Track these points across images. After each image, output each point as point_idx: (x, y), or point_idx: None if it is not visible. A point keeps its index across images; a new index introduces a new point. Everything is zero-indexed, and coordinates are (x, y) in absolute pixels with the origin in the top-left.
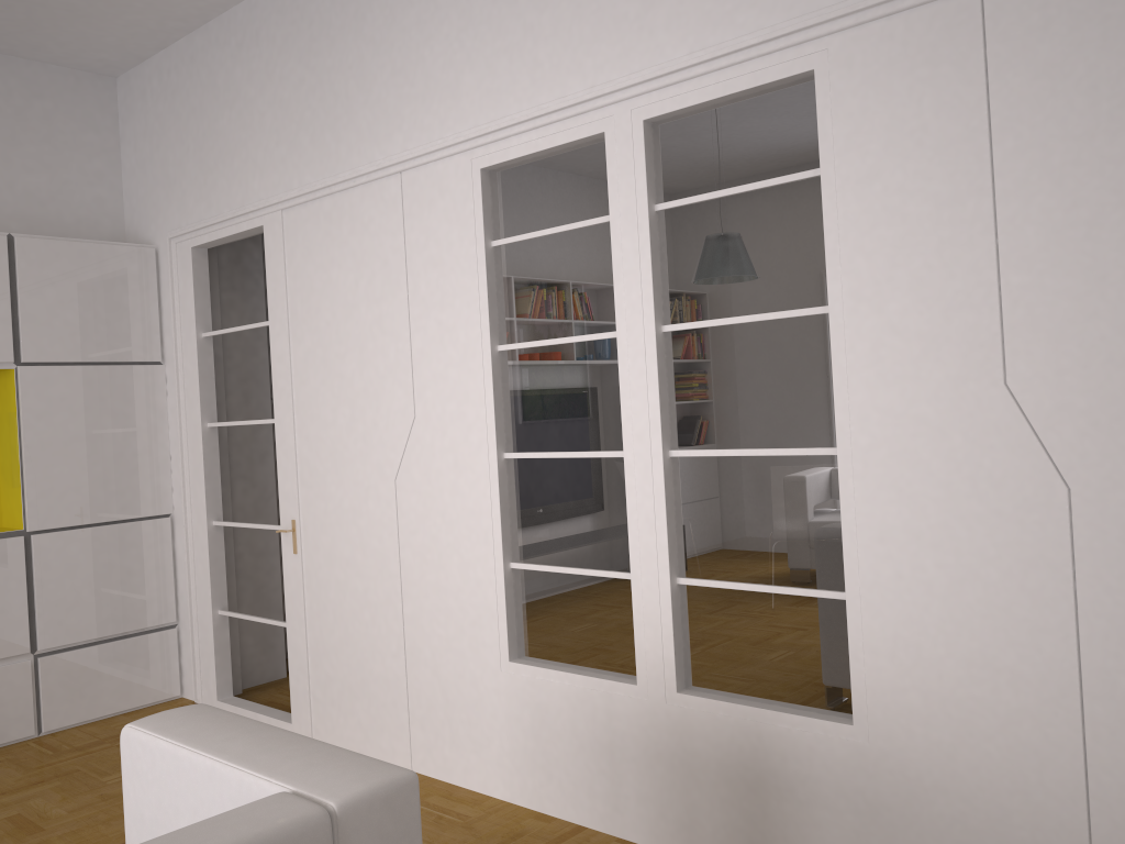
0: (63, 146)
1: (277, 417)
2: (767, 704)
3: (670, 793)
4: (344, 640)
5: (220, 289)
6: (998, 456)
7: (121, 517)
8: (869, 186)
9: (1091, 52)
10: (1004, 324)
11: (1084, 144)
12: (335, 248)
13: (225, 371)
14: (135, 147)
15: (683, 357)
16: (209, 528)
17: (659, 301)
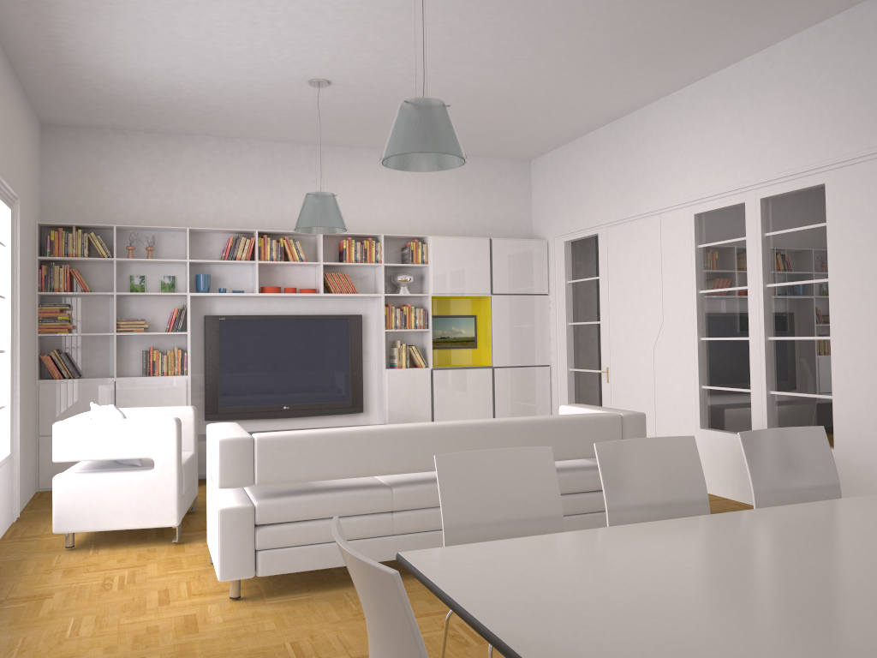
0: (508, 195)
1: (601, 320)
2: None
3: None
4: None
5: (575, 259)
6: None
7: (529, 364)
8: (843, 231)
9: None
10: None
11: None
12: (630, 245)
13: (576, 299)
14: (538, 193)
15: (774, 298)
16: (567, 371)
17: (765, 274)
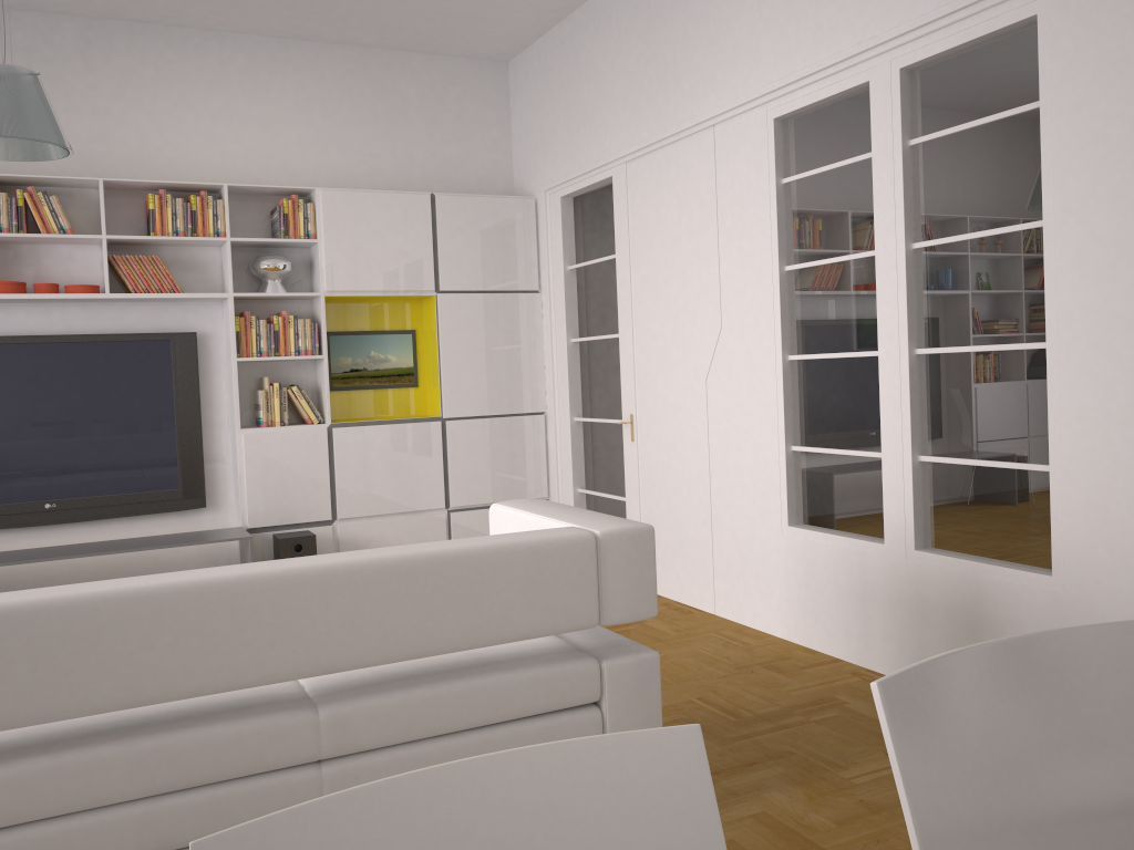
0: (469, 122)
1: (620, 331)
2: (987, 561)
3: (907, 633)
4: (667, 510)
5: (583, 231)
6: None
7: (508, 411)
8: (1079, 113)
9: None
10: None
11: None
12: (664, 192)
13: (586, 298)
14: (521, 118)
15: (928, 270)
16: (571, 422)
17: (910, 223)
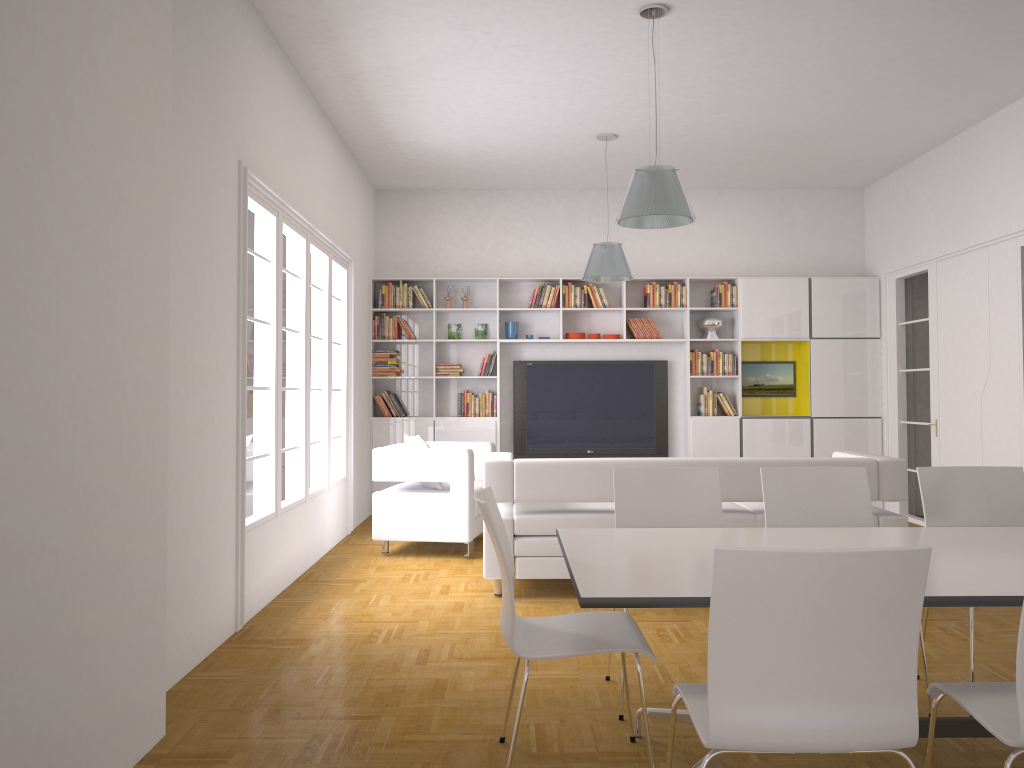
0: (835, 229)
1: (930, 366)
2: None
3: None
4: None
5: (912, 298)
6: None
7: (855, 415)
8: None
9: None
10: None
11: None
12: (958, 282)
13: (913, 343)
14: (871, 225)
15: None
16: (898, 424)
17: None
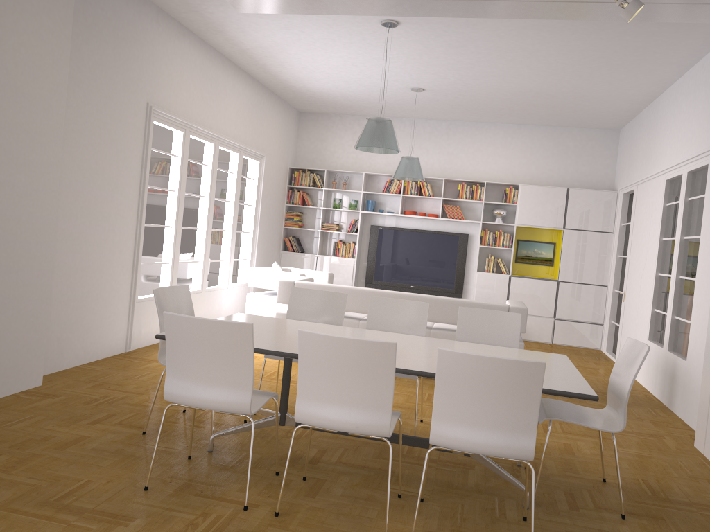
0: (596, 156)
1: (627, 255)
2: (680, 356)
3: (662, 382)
4: (626, 331)
5: None
6: None
7: (588, 282)
8: (709, 201)
9: None
10: None
11: None
12: (643, 200)
13: None
14: (619, 156)
15: (685, 247)
16: (612, 291)
17: (684, 229)
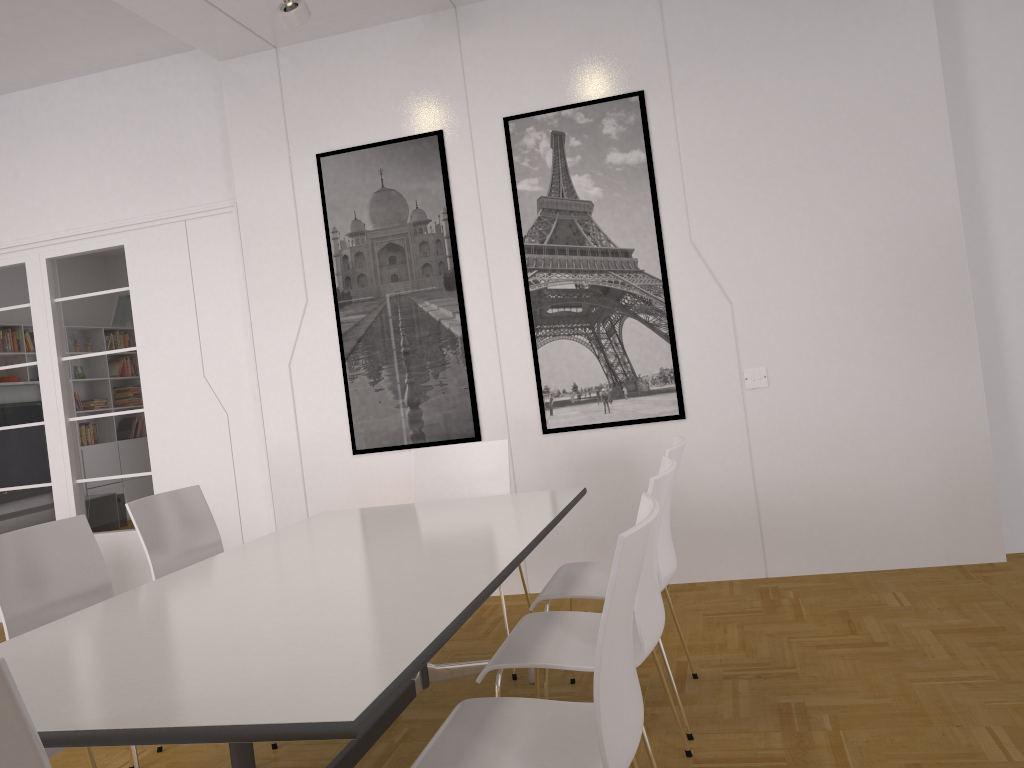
0: None
1: None
2: (123, 530)
3: None
4: None
5: None
6: (204, 404)
7: None
8: (150, 296)
9: (223, 251)
10: (202, 352)
11: (223, 284)
12: None
13: None
14: None
15: (74, 372)
16: None
17: (60, 346)
